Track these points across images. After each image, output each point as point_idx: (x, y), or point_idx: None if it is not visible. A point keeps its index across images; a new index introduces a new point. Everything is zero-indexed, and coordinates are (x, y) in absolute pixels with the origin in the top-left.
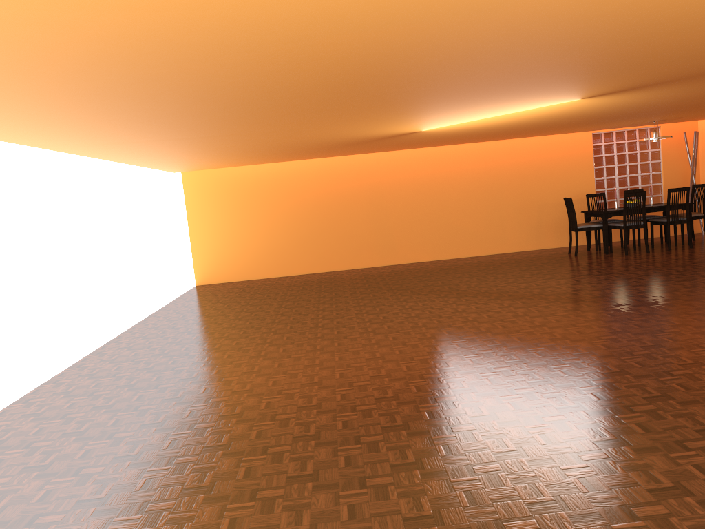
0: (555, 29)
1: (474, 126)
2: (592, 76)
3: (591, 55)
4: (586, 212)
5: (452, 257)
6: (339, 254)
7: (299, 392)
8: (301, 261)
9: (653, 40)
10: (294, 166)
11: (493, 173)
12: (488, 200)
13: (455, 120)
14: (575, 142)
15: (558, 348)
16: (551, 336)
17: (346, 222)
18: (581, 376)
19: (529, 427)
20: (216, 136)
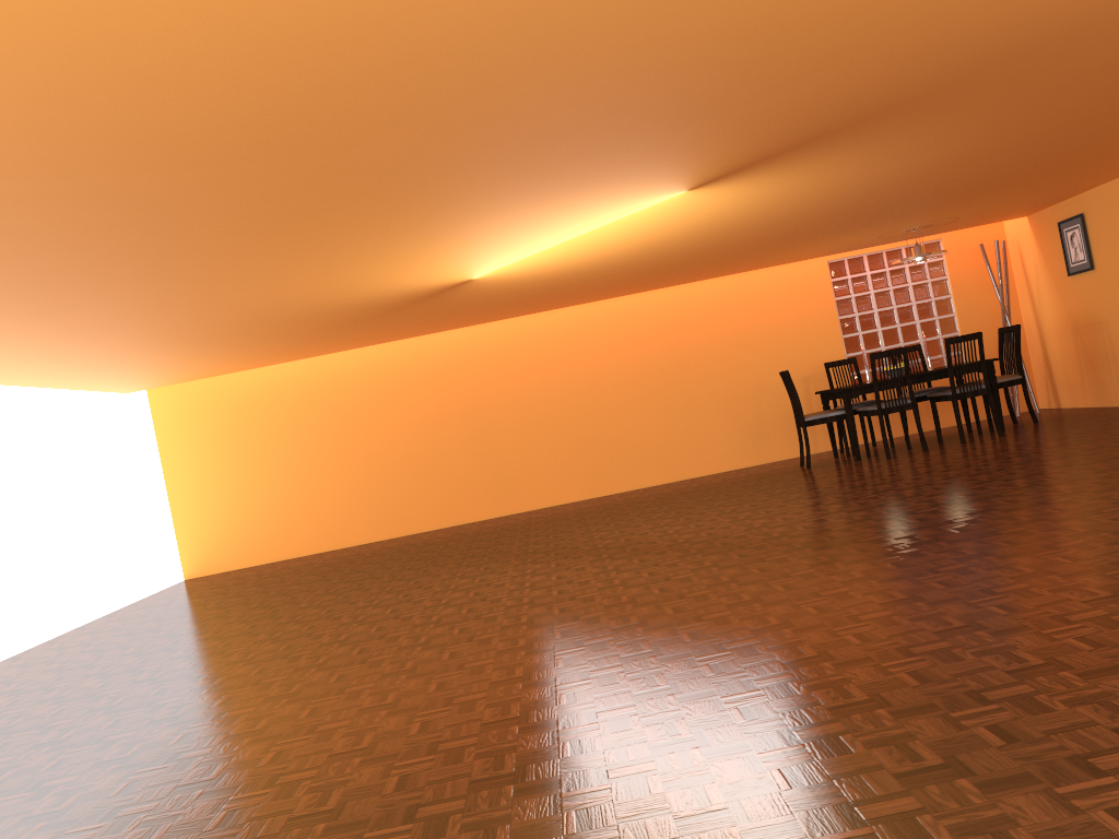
0: (340, 19)
1: (564, 262)
2: (627, 137)
3: (540, 84)
4: (821, 392)
5: (616, 490)
6: (422, 504)
7: (69, 783)
8: (360, 521)
9: (618, 38)
10: (334, 364)
11: (670, 344)
12: (666, 388)
13: (500, 252)
14: (801, 278)
15: (608, 647)
16: (622, 622)
17: (430, 449)
18: (588, 704)
19: (371, 836)
20: (54, 316)
